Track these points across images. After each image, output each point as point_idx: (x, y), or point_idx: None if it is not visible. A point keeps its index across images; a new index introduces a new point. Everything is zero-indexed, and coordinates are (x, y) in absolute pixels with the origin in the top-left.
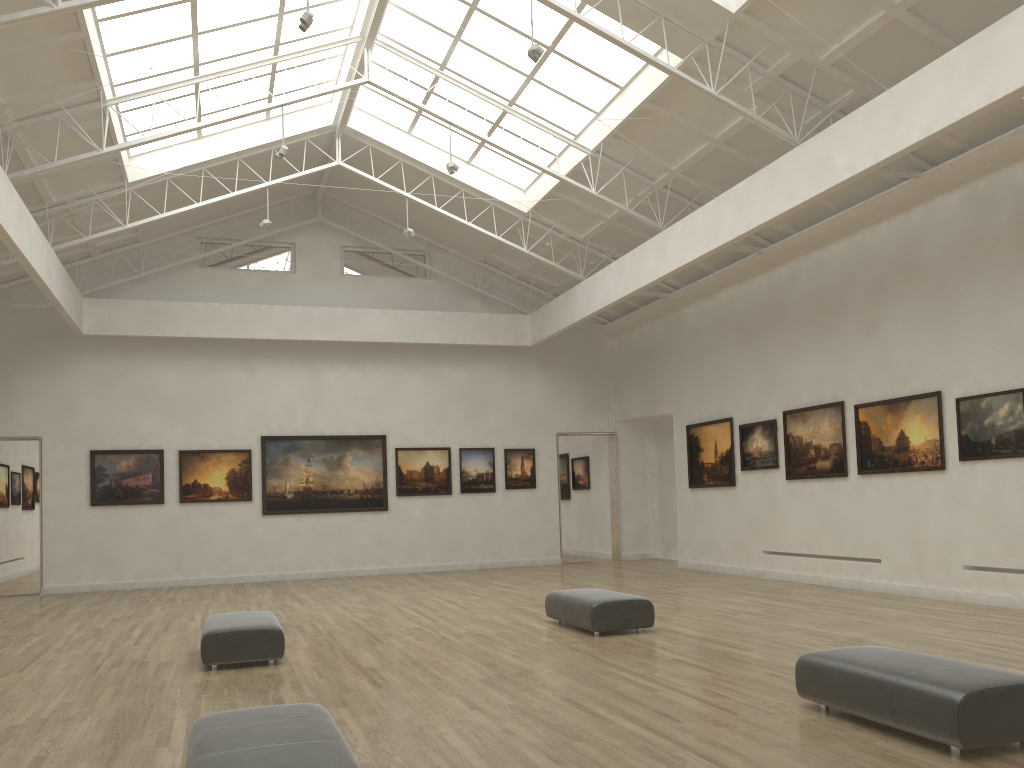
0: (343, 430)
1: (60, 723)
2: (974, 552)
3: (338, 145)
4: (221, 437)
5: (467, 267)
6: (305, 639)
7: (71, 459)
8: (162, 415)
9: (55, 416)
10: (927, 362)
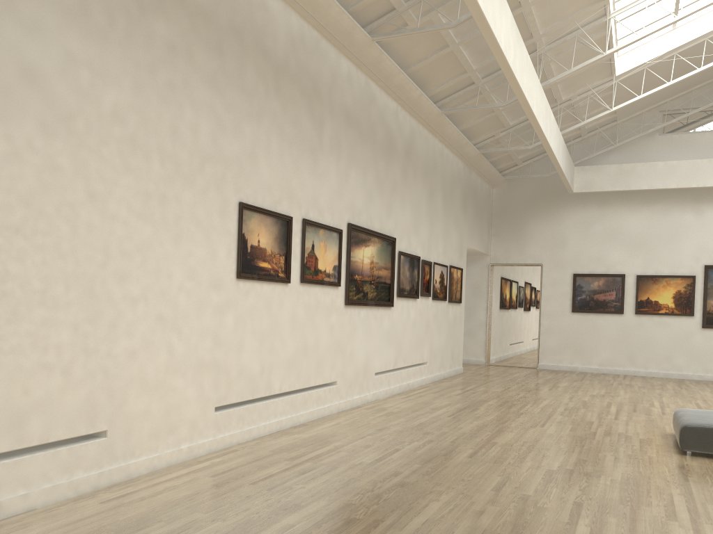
0: None
1: (582, 476)
2: None
3: None
4: (670, 265)
5: None
6: None
7: (560, 279)
8: (625, 249)
9: (551, 250)
10: None
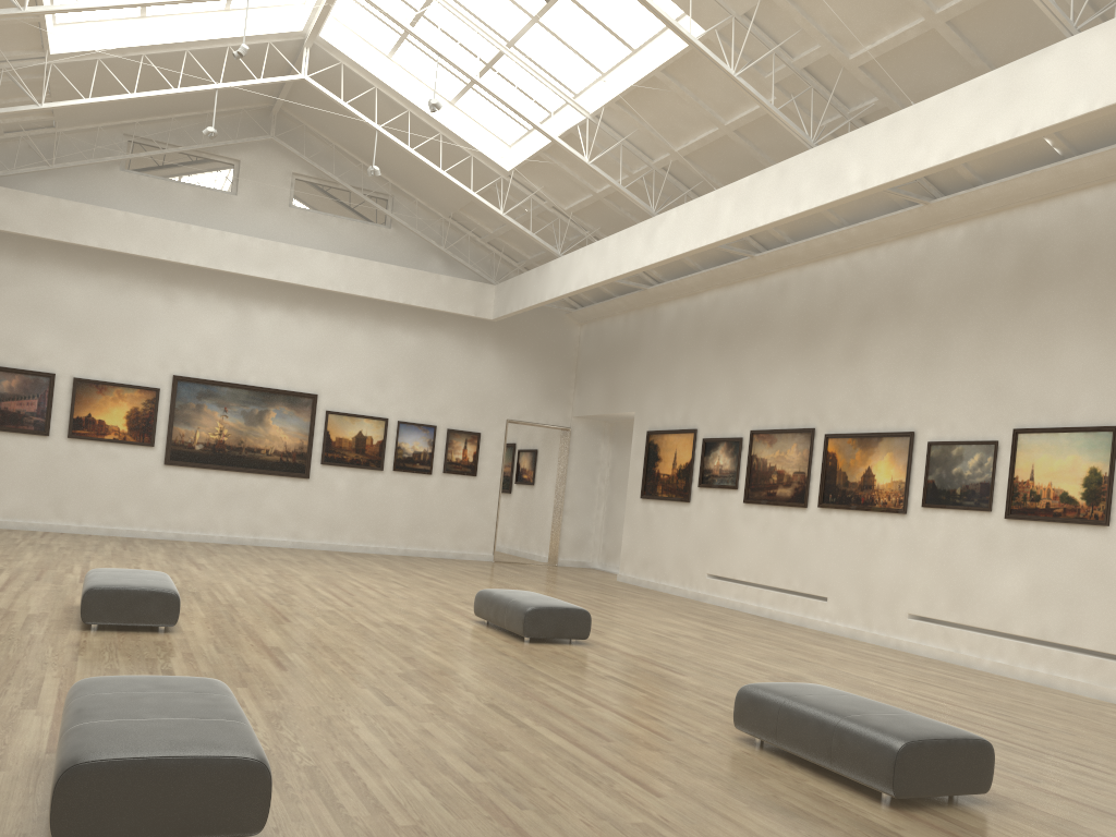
0: (269, 382)
1: None
2: (921, 602)
3: (306, 56)
4: (126, 369)
5: (433, 221)
6: (202, 608)
7: None
8: (58, 334)
9: None
10: (905, 400)
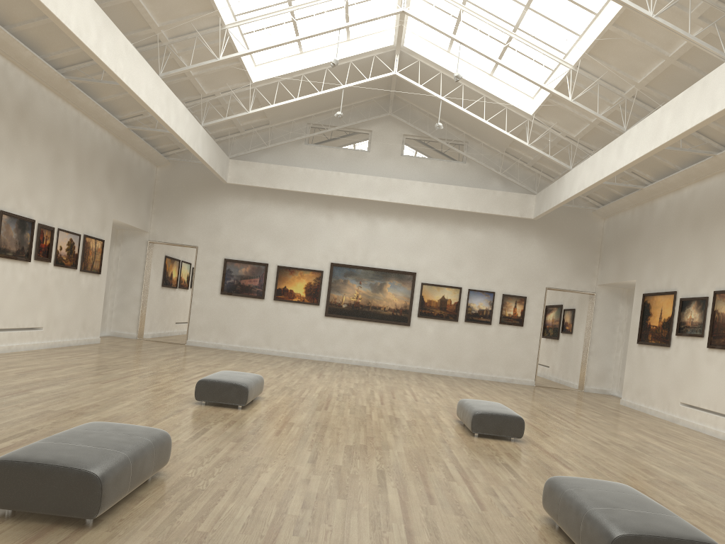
0: (386, 265)
1: (74, 414)
2: None
3: (396, 60)
4: (305, 260)
5: (494, 156)
6: (283, 398)
7: (213, 263)
8: (270, 241)
9: (207, 234)
10: None
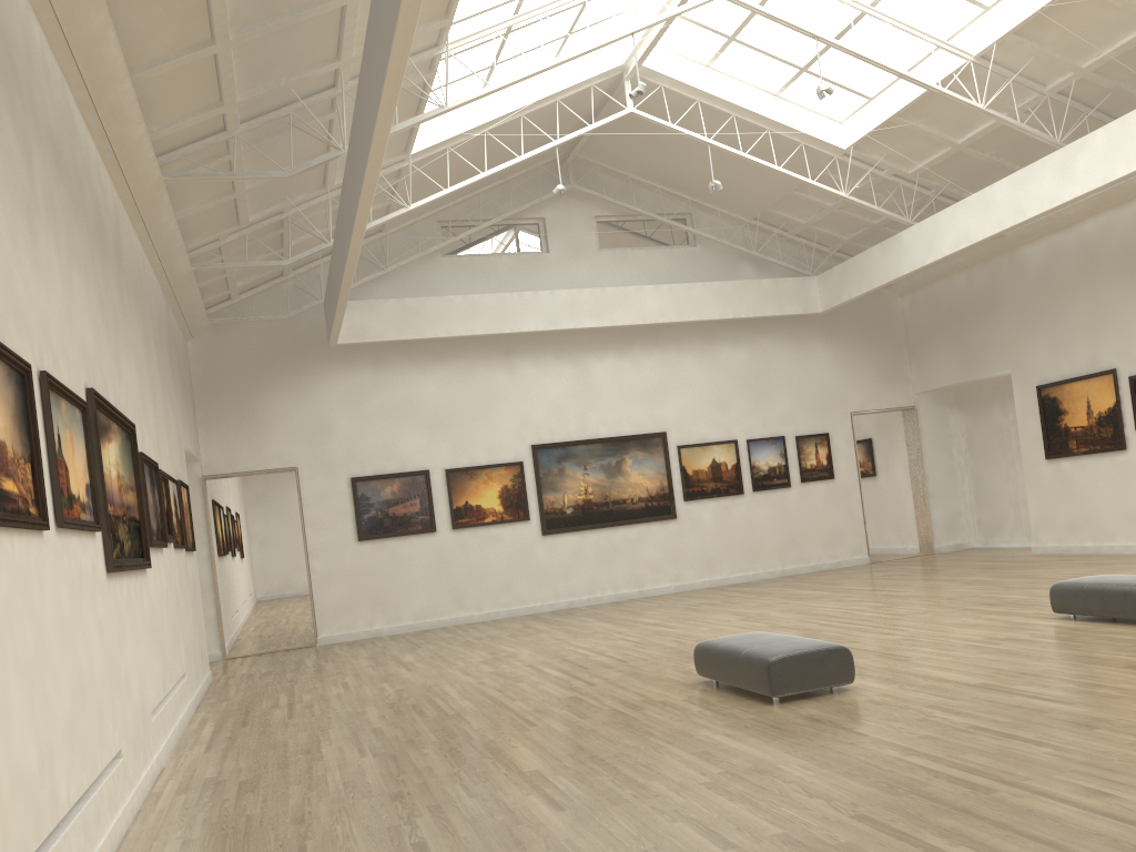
0: (619, 430)
1: (762, 776)
2: None
3: (628, 89)
4: (488, 450)
5: (734, 228)
6: None
7: (331, 490)
8: (423, 430)
9: (309, 442)
10: None
